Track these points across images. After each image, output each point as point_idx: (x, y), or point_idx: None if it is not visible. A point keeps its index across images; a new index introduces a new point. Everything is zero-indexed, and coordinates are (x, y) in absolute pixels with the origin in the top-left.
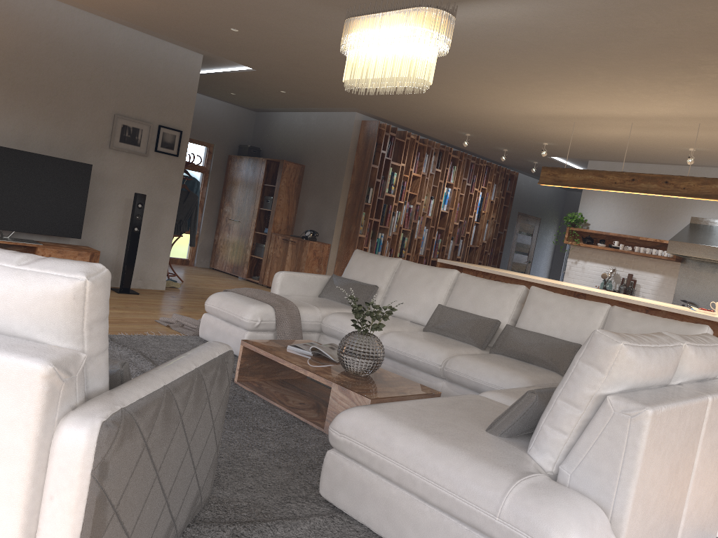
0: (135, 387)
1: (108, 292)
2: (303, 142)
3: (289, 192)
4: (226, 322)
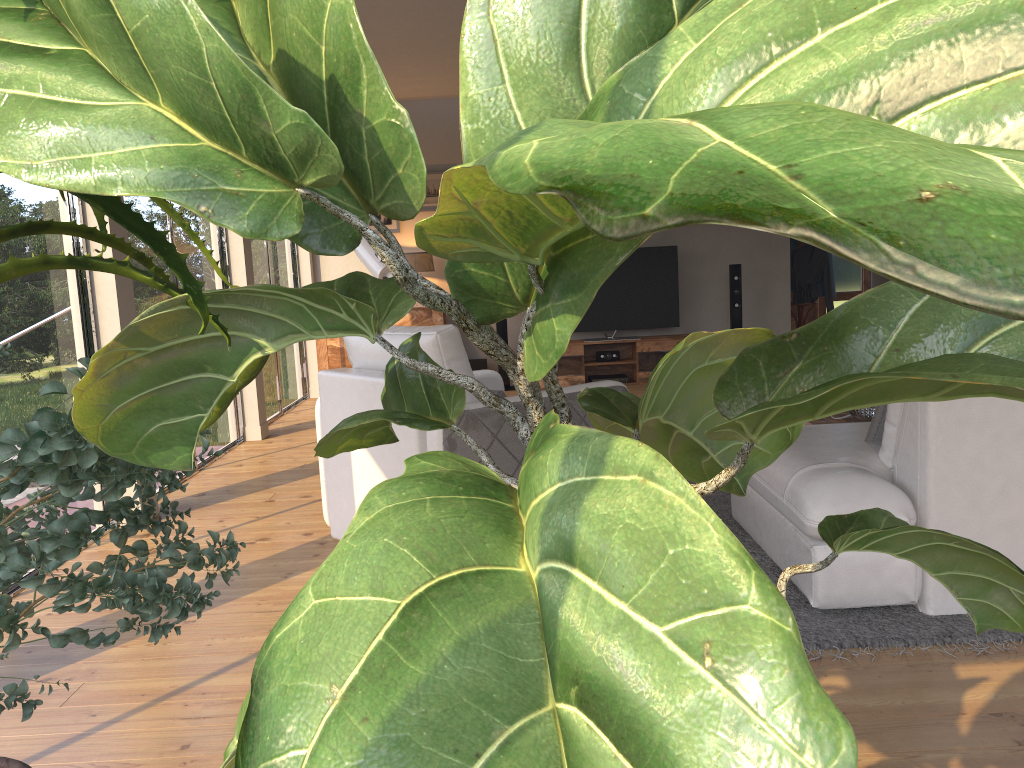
0: None
1: (455, 341)
2: None
3: None
4: None
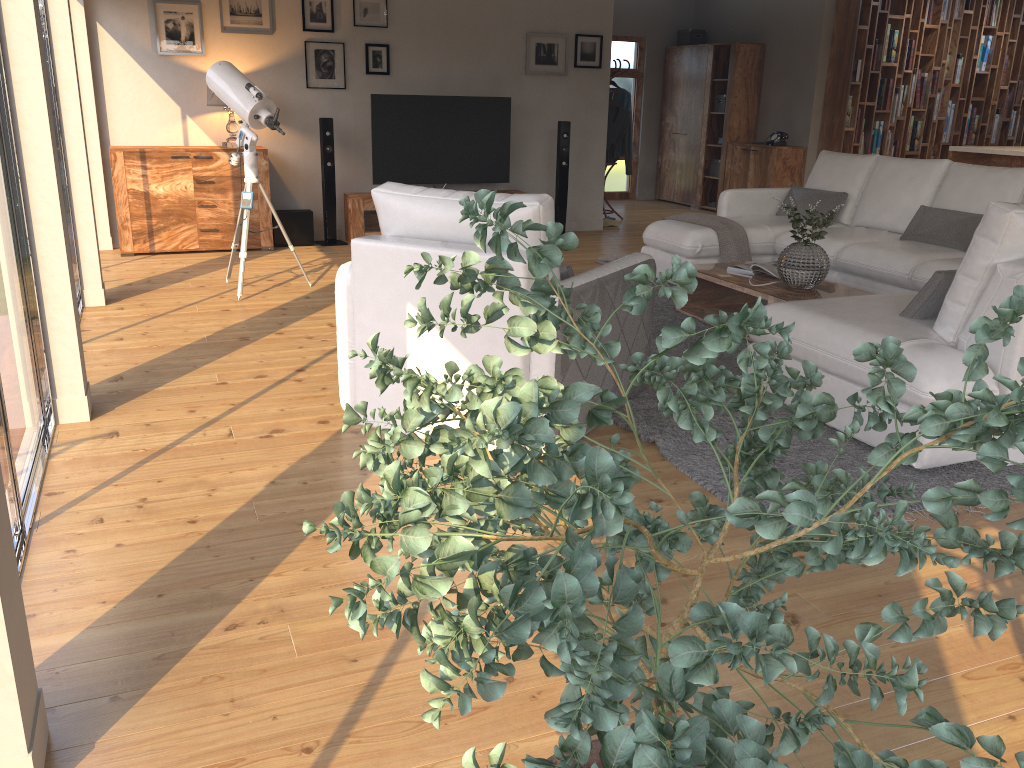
0: (577, 278)
1: (553, 213)
2: (762, 11)
3: (746, 86)
4: (665, 253)
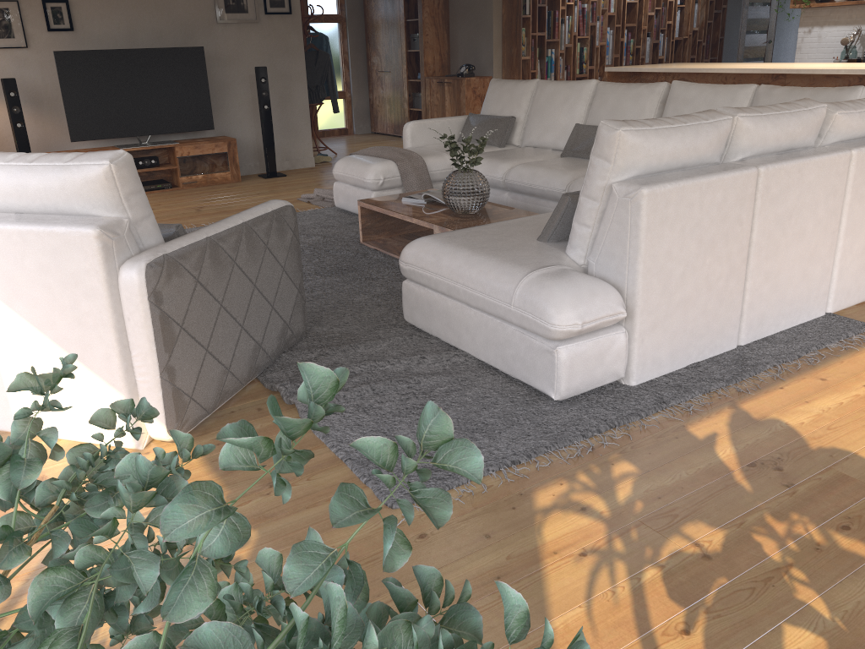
0: (179, 240)
1: (133, 170)
2: None
3: (435, 24)
4: (354, 187)
